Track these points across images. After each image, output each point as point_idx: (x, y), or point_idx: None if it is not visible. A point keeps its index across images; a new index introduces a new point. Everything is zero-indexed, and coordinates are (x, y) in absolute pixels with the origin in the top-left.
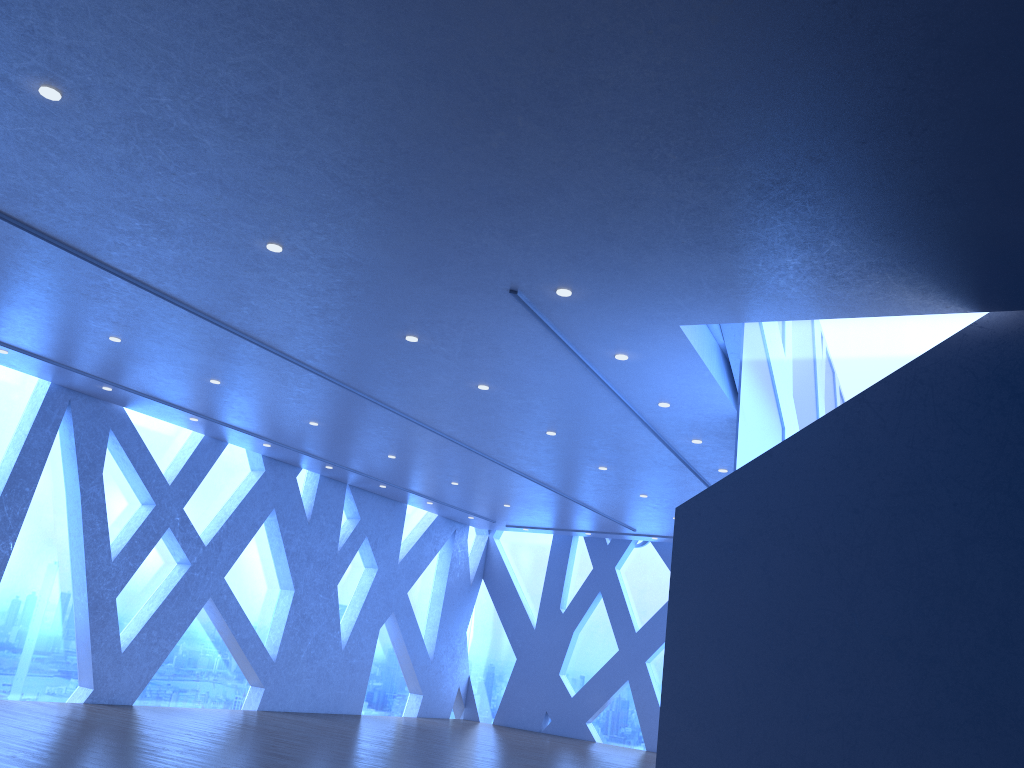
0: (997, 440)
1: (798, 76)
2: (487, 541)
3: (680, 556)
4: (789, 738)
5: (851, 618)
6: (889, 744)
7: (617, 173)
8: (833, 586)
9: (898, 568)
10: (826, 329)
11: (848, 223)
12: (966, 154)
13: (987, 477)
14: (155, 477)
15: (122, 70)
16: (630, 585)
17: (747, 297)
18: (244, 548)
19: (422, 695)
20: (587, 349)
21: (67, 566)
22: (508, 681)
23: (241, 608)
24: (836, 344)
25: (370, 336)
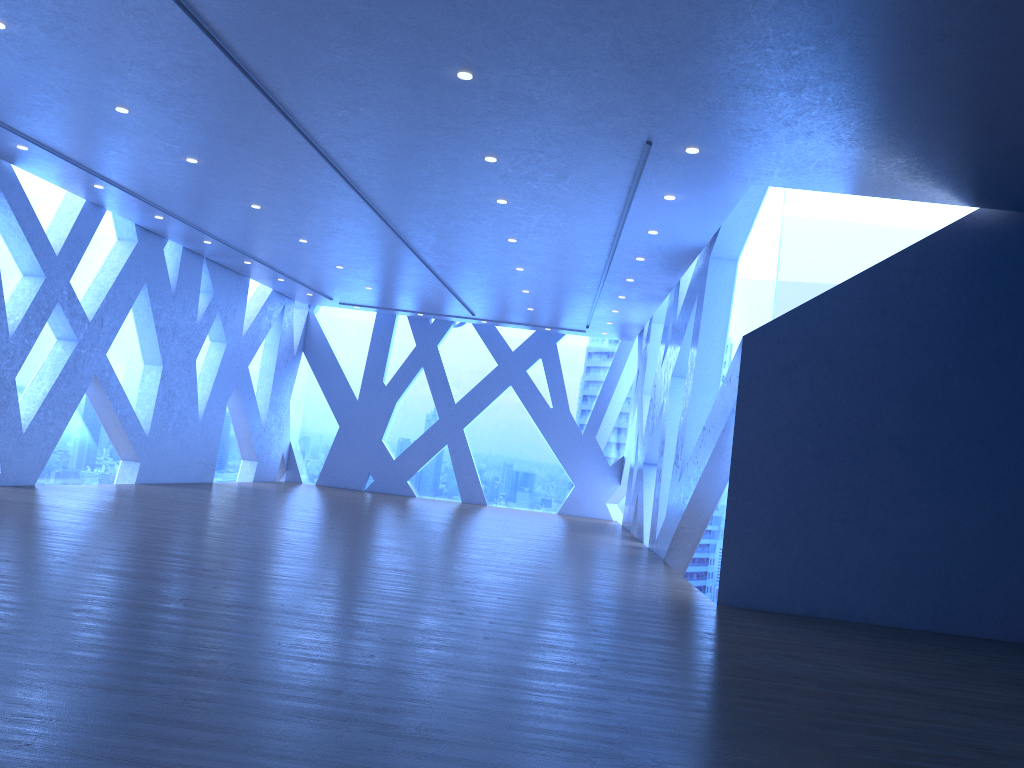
0: (975, 303)
1: None
2: (307, 316)
3: (746, 374)
4: (822, 504)
5: (869, 422)
6: (888, 505)
7: (859, 88)
8: (858, 400)
9: (903, 389)
10: (850, 200)
11: (971, 146)
12: None
13: (966, 328)
14: (44, 247)
15: None
16: (448, 362)
17: (833, 176)
18: (122, 324)
19: (257, 462)
20: (647, 189)
21: None
22: (331, 447)
23: (120, 385)
24: (857, 213)
25: (449, 151)
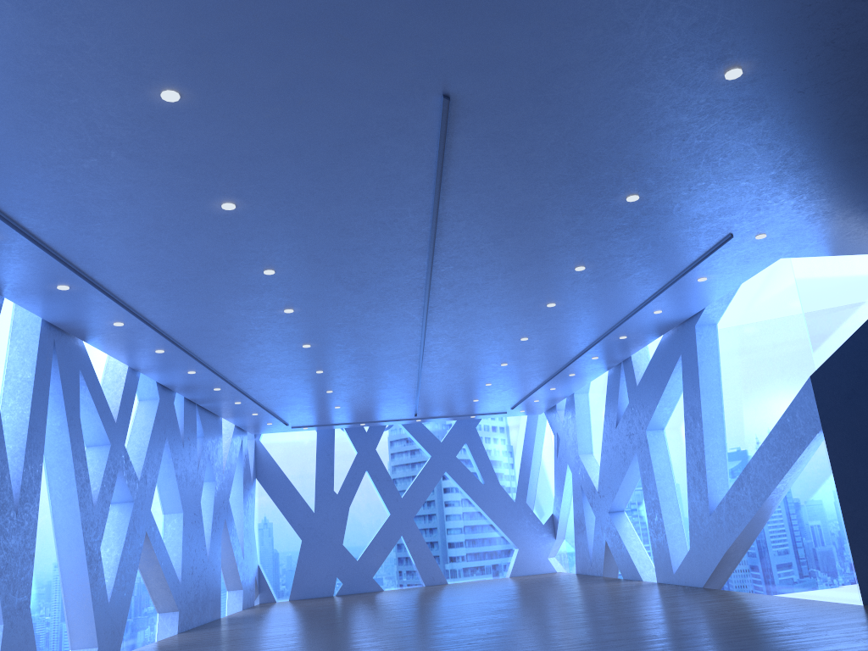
0: None
1: None
2: (255, 444)
3: (821, 406)
4: None
5: None
6: None
7: None
8: None
9: None
10: (837, 260)
11: None
12: None
13: None
14: (108, 416)
15: (819, 69)
16: (386, 461)
17: (852, 241)
18: (157, 478)
19: (242, 590)
20: (690, 274)
21: (51, 524)
22: (297, 561)
23: (161, 537)
24: (845, 269)
25: (548, 267)
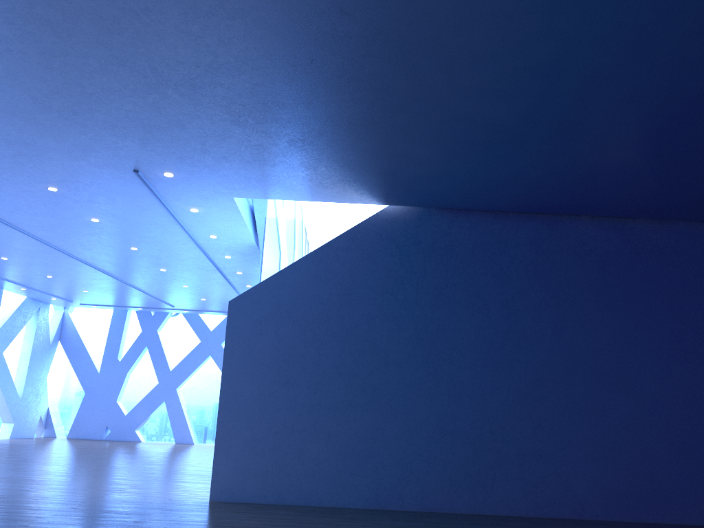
0: (388, 269)
1: (320, 99)
2: (63, 314)
3: (231, 328)
4: (286, 418)
5: (318, 357)
6: (333, 416)
7: (218, 123)
8: (310, 341)
9: (341, 331)
10: (311, 205)
11: (332, 161)
12: (388, 141)
13: (383, 287)
14: None
15: None
16: (167, 341)
17: (274, 187)
18: None
19: (13, 423)
20: (174, 204)
21: None
22: (79, 409)
23: None
24: (316, 214)
25: (20, 185)
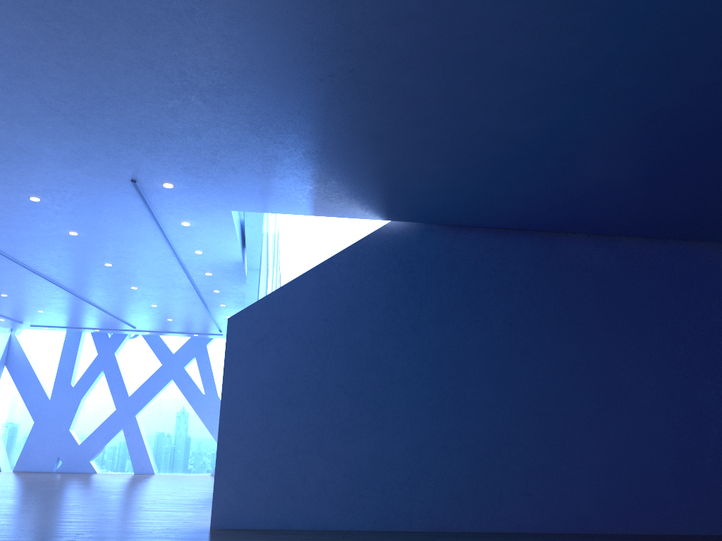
0: (392, 285)
1: (349, 111)
2: (10, 337)
3: (230, 346)
4: (290, 439)
5: (322, 375)
6: (338, 436)
7: (236, 132)
8: (314, 359)
9: (345, 349)
10: (310, 220)
11: (344, 174)
12: (407, 155)
13: (387, 303)
14: None
15: None
16: (125, 365)
17: (277, 201)
18: None
19: None
20: (165, 217)
21: None
22: (27, 439)
23: None
24: (315, 229)
25: None
